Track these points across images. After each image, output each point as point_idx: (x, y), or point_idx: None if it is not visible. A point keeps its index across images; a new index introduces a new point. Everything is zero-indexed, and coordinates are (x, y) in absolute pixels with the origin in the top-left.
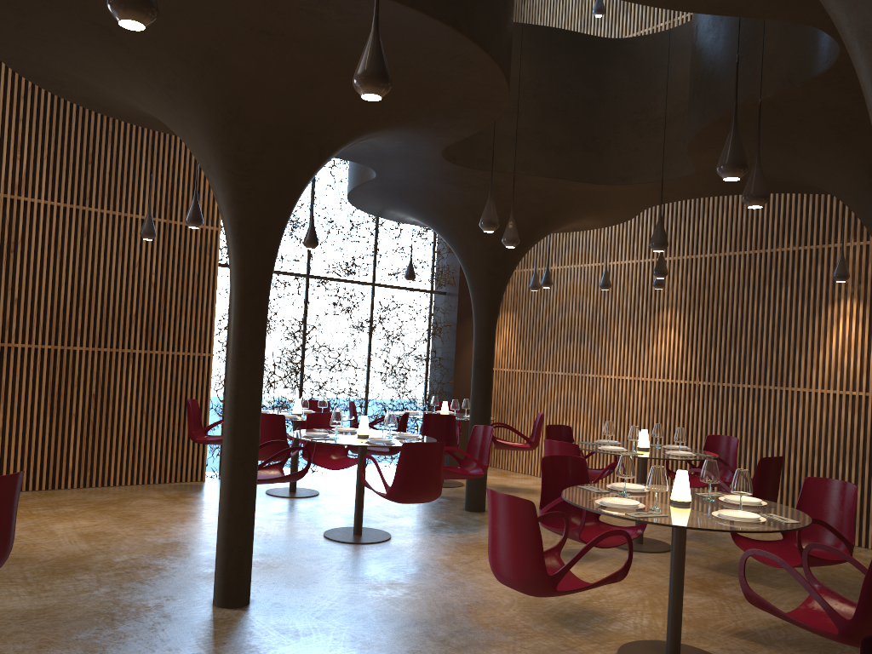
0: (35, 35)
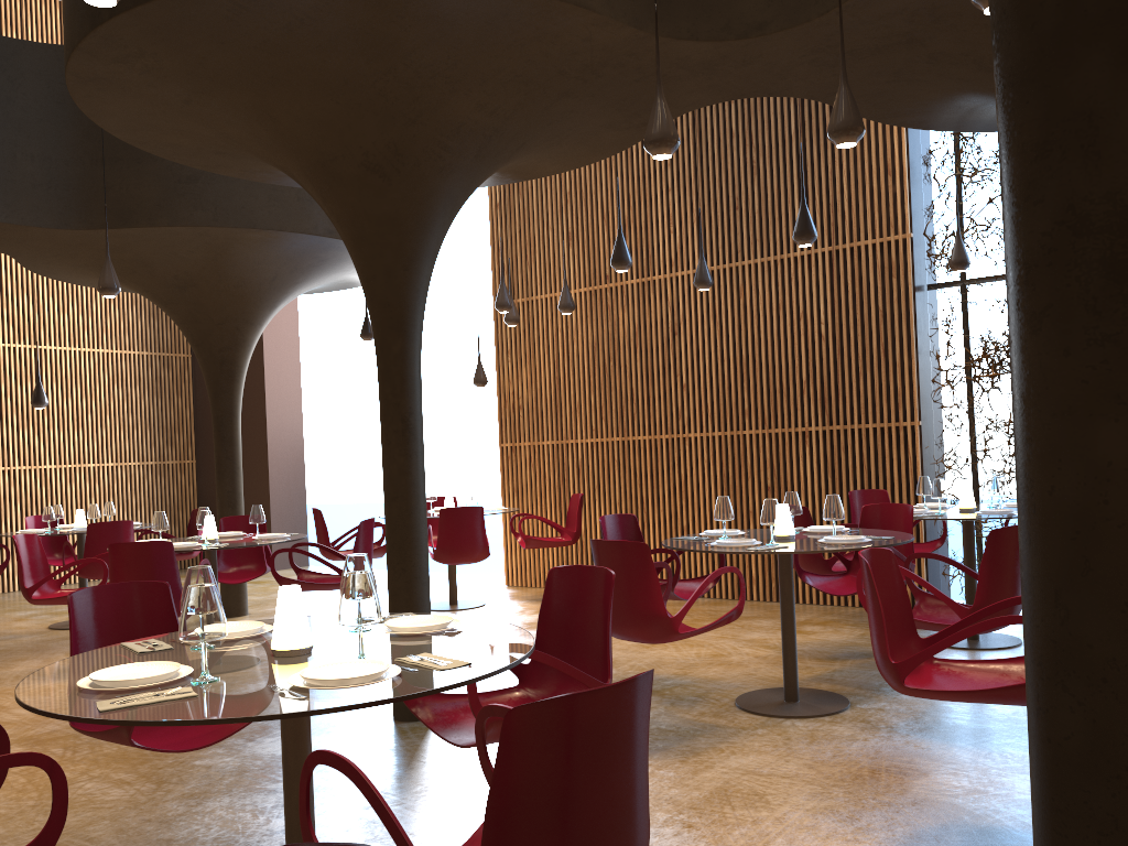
0: (265, 172)
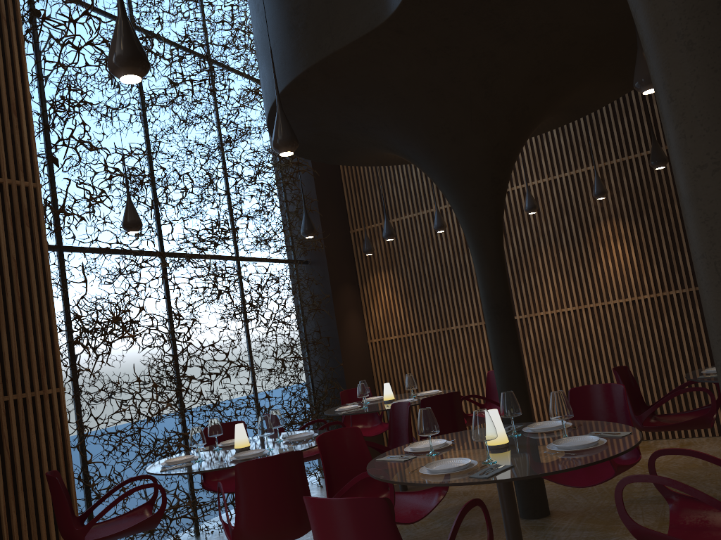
0: None
